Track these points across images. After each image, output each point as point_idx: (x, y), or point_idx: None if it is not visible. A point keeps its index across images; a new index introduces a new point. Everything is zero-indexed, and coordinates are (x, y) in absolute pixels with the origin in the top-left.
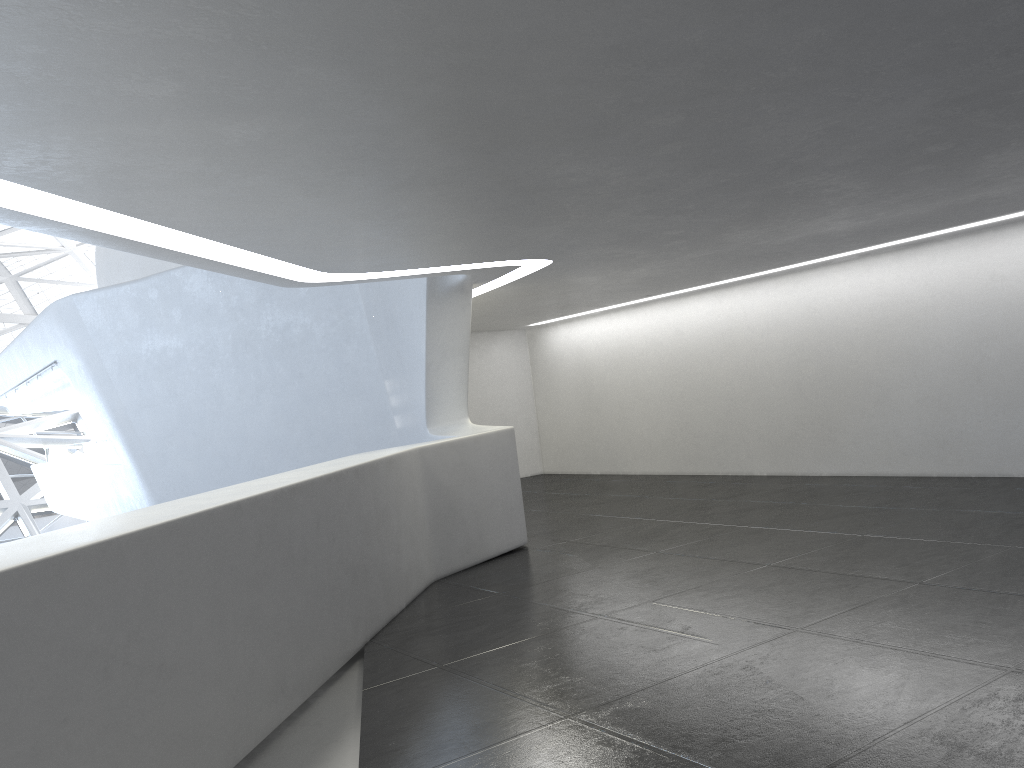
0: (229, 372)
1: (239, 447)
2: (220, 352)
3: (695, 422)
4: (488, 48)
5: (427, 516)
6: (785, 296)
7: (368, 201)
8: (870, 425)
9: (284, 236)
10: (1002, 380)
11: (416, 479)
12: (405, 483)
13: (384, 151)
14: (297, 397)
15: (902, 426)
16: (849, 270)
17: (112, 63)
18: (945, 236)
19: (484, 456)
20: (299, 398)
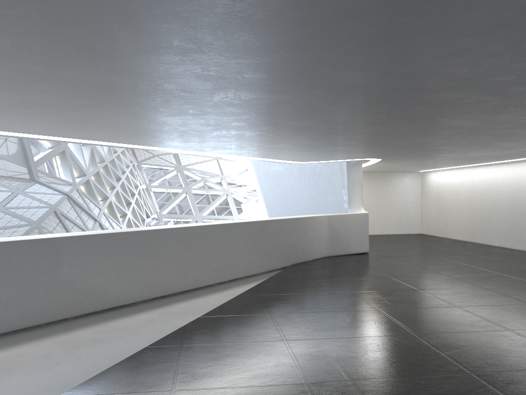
0: (296, 181)
1: (296, 207)
2: (294, 173)
3: (474, 220)
4: (287, 141)
5: (327, 236)
6: (510, 172)
7: (292, 153)
8: None
9: (278, 157)
10: None
11: (324, 224)
12: (318, 225)
13: (285, 148)
14: (315, 192)
15: None
16: None
17: (224, 145)
18: None
19: (353, 221)
20: (316, 193)
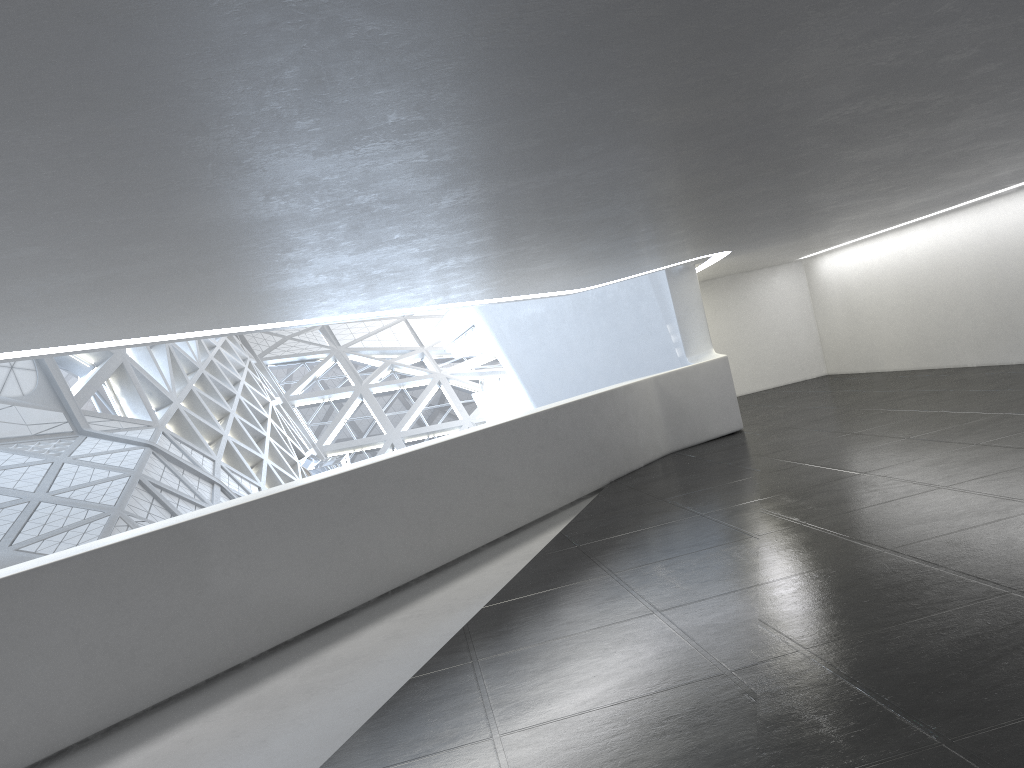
0: (573, 326)
1: (585, 376)
2: (566, 313)
3: (924, 327)
4: (564, 253)
5: (662, 416)
6: (972, 223)
7: (569, 275)
8: None
9: (543, 288)
10: None
11: (651, 395)
12: (641, 398)
13: (557, 269)
14: (615, 340)
15: None
16: (1011, 200)
17: (448, 286)
18: None
19: (703, 376)
20: (617, 341)
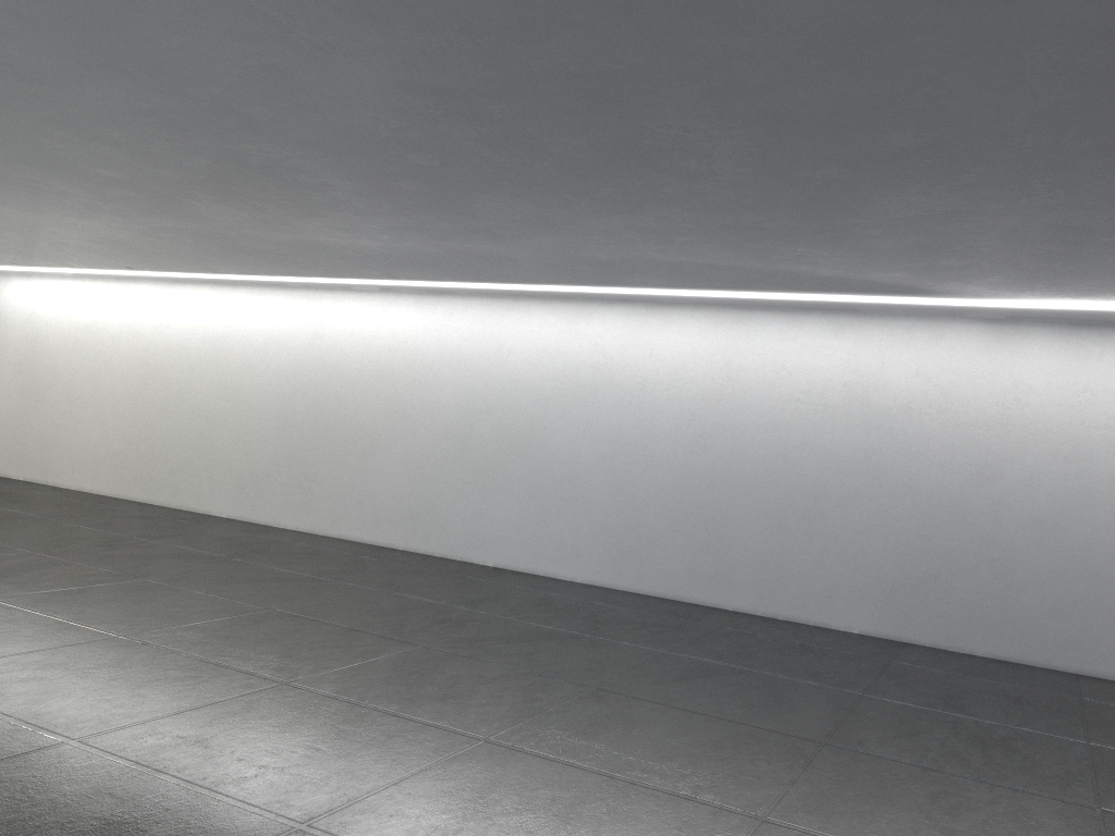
0: None
1: None
2: None
3: (158, 438)
4: None
5: None
6: (294, 313)
7: None
8: (350, 481)
9: None
10: (486, 459)
11: None
12: None
13: None
14: None
15: (381, 488)
16: (367, 302)
17: None
18: (467, 292)
19: None
20: None
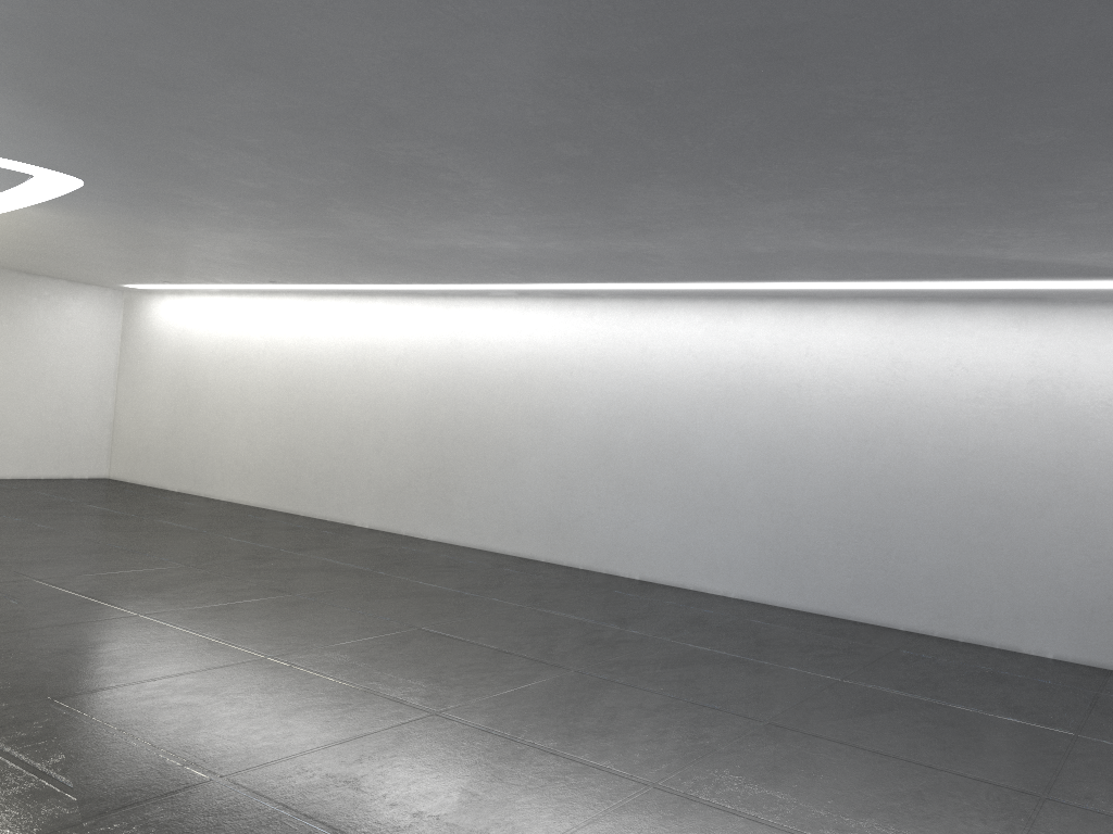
0: None
1: None
2: None
3: (302, 449)
4: None
5: None
6: (432, 321)
7: None
8: (490, 490)
9: None
10: (630, 467)
11: None
12: None
13: None
14: None
15: (522, 498)
16: (504, 308)
17: None
18: (607, 293)
19: None
20: None
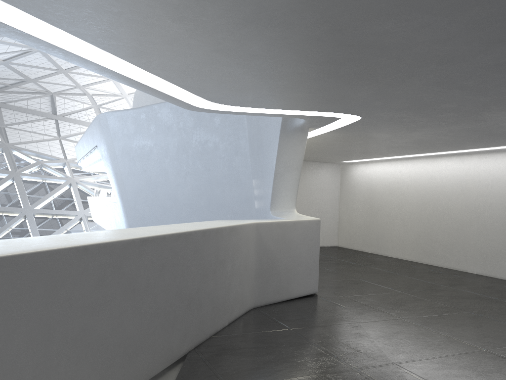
0: (173, 163)
1: (172, 204)
2: (170, 151)
3: (434, 233)
4: None
5: (254, 266)
6: None
7: (224, 35)
8: None
9: (171, 63)
10: None
11: (250, 242)
12: (242, 244)
13: None
14: (205, 181)
15: None
16: None
17: None
18: None
19: (298, 234)
20: (206, 182)
